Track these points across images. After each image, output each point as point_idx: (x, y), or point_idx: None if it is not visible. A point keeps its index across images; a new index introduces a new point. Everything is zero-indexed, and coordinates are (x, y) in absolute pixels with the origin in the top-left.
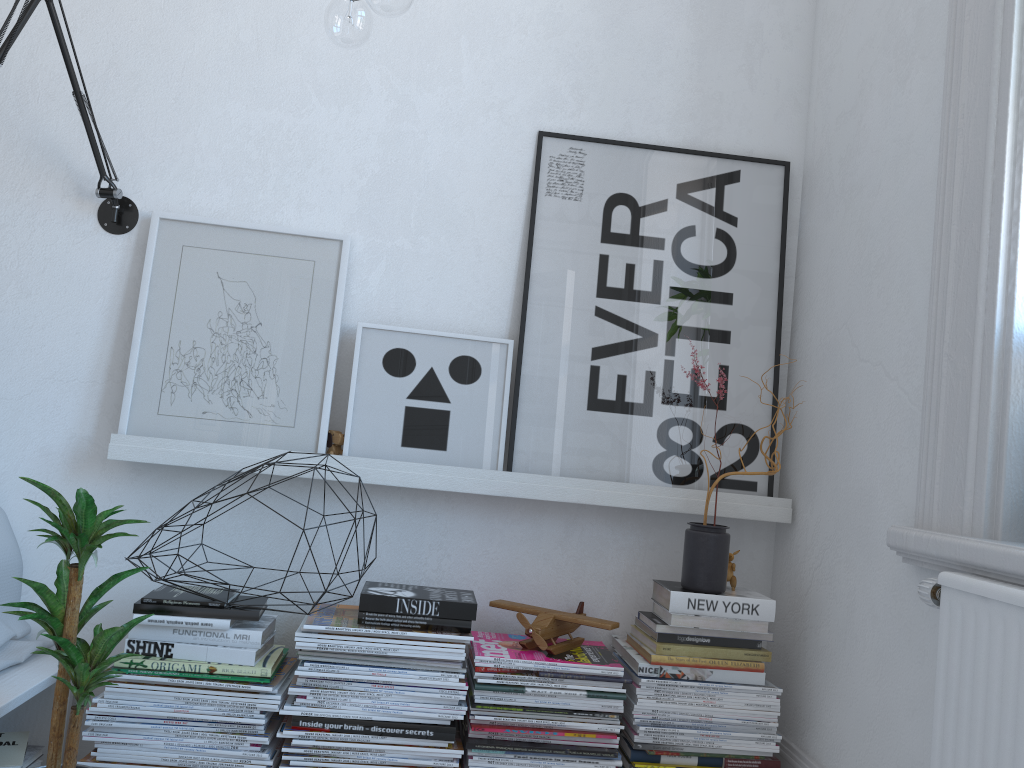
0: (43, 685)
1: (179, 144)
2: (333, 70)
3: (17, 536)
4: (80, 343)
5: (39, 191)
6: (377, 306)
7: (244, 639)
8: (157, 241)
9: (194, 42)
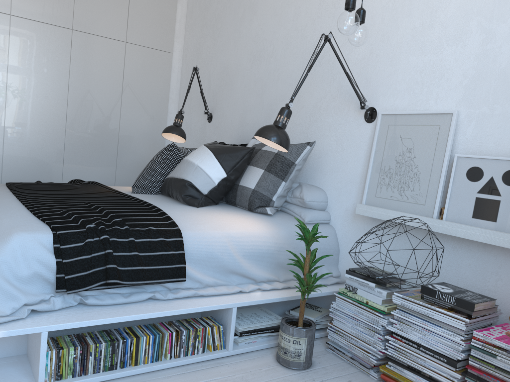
0: (326, 293)
1: (391, 80)
2: (454, 27)
3: (338, 239)
4: (357, 167)
5: (347, 109)
6: (470, 145)
7: (380, 293)
8: (380, 124)
9: (398, 34)
